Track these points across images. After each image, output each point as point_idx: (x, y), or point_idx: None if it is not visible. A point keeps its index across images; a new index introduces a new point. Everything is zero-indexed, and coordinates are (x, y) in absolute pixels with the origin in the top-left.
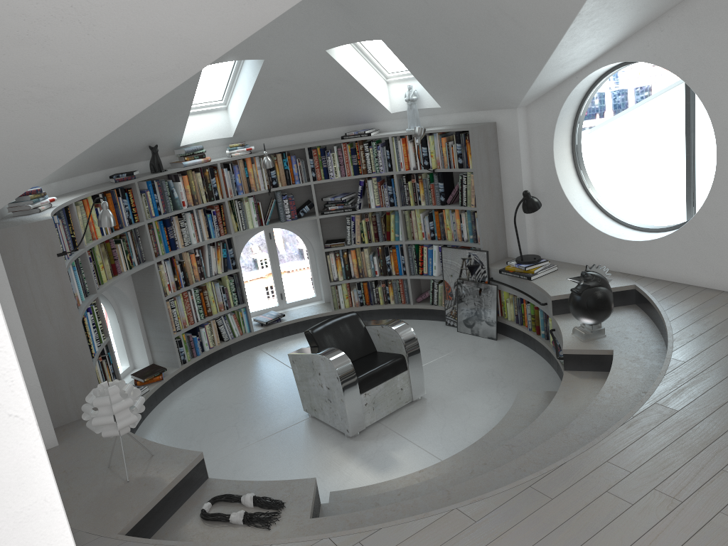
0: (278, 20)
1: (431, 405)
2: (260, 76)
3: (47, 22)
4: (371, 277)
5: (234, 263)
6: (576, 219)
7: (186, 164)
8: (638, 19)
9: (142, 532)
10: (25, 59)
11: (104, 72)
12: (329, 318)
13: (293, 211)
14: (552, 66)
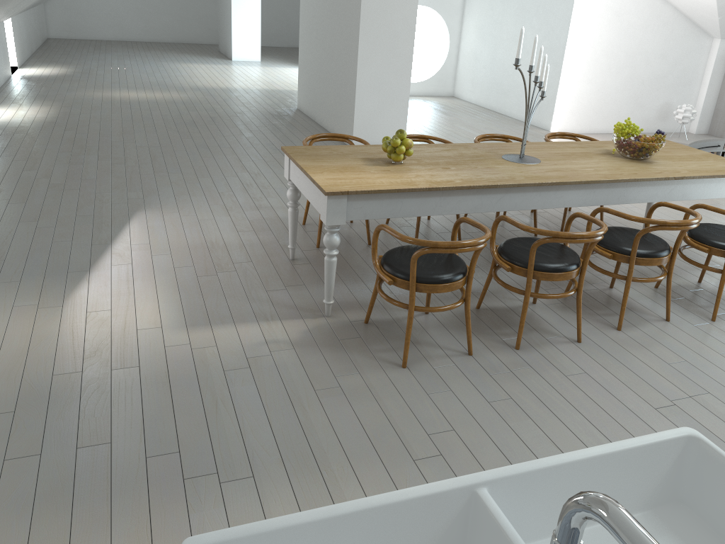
0: None
1: None
2: None
3: None
4: None
5: None
6: None
7: None
8: None
9: None
10: None
11: None
12: None
13: None
14: None
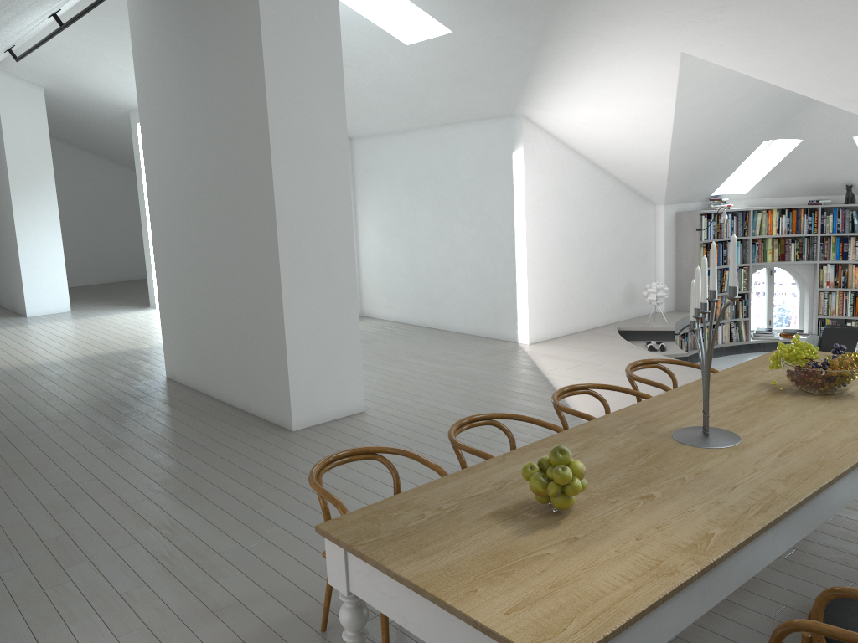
0: None
1: None
2: None
3: (598, 146)
4: None
5: None
6: None
7: None
8: None
9: (628, 335)
10: (605, 154)
11: (633, 158)
12: None
13: None
14: None
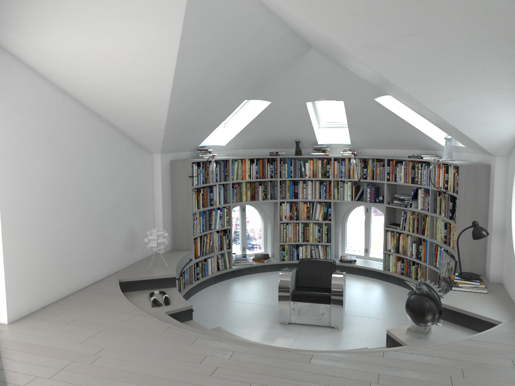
0: (337, 80)
1: (336, 334)
2: (346, 110)
3: (92, 88)
4: (409, 257)
5: (329, 217)
6: (513, 257)
7: (312, 154)
8: (511, 96)
9: (131, 286)
10: (100, 98)
11: (130, 104)
12: (380, 274)
13: (371, 197)
14: (465, 126)
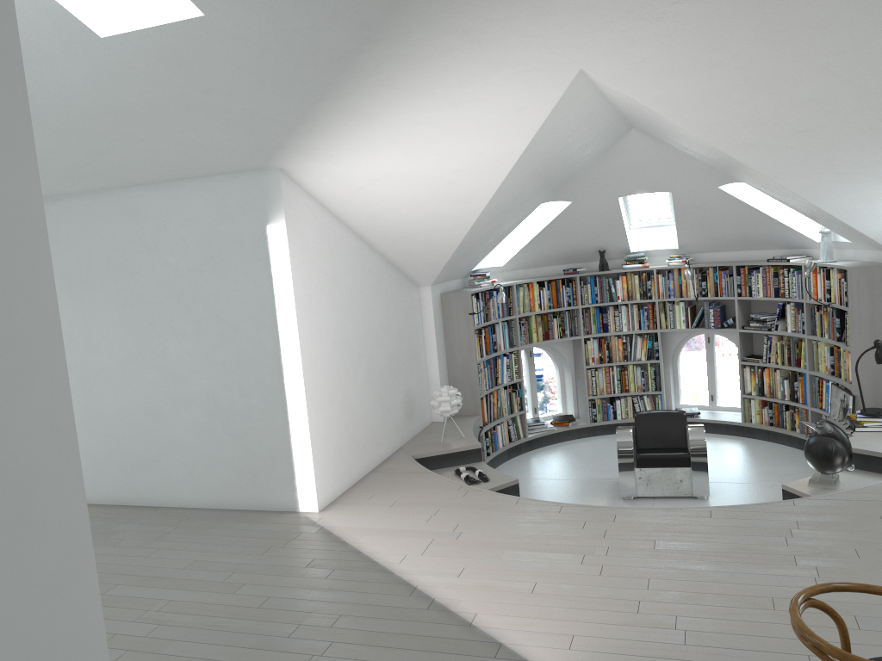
0: (665, 166)
1: (702, 505)
2: (675, 204)
3: (379, 212)
4: (780, 399)
5: (656, 354)
6: None
7: (625, 267)
8: None
9: (426, 464)
10: (383, 223)
11: (421, 227)
12: (738, 428)
13: (716, 320)
14: (858, 220)
